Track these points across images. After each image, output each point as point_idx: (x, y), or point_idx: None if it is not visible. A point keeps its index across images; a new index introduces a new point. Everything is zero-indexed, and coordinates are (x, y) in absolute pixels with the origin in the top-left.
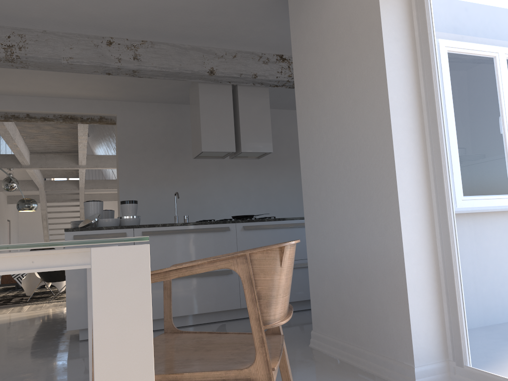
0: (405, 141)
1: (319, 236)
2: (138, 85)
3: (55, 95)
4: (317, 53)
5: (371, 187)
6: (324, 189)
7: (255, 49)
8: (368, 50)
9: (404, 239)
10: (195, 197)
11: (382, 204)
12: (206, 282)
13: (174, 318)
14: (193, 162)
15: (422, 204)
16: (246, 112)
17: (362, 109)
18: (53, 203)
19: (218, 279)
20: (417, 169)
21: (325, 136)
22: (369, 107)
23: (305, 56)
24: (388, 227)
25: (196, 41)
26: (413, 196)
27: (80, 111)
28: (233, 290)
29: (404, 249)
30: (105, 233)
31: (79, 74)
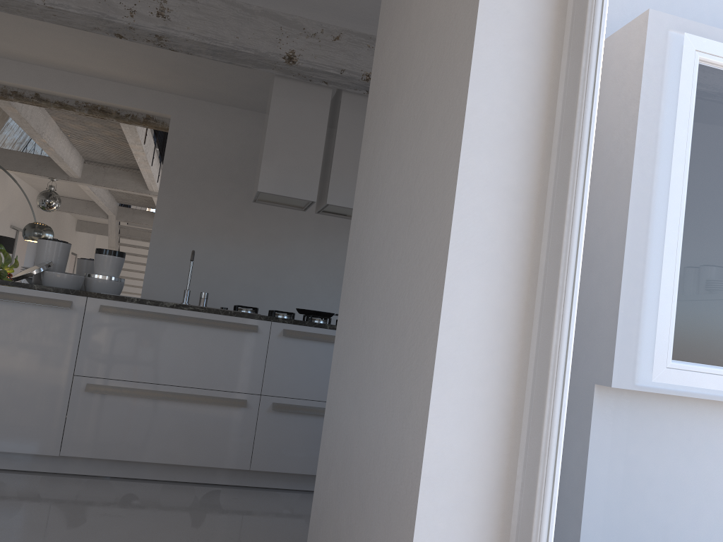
0: (488, 213)
1: (341, 383)
2: (199, 71)
3: (80, 71)
4: (402, 17)
5: (410, 306)
6: (361, 292)
7: (375, 32)
8: (460, 0)
9: (429, 444)
10: (270, 267)
11: (415, 348)
12: (197, 413)
13: (132, 462)
14: (278, 211)
15: (501, 368)
16: (349, 138)
17: (430, 132)
18: (142, 242)
19: (220, 411)
20: (506, 286)
21: (381, 184)
22: (438, 129)
23: (390, 26)
24: (413, 405)
25: (270, 0)
26: (480, 347)
27: (115, 102)
28: (242, 437)
29: (425, 467)
30: (35, 297)
31: (101, 38)
